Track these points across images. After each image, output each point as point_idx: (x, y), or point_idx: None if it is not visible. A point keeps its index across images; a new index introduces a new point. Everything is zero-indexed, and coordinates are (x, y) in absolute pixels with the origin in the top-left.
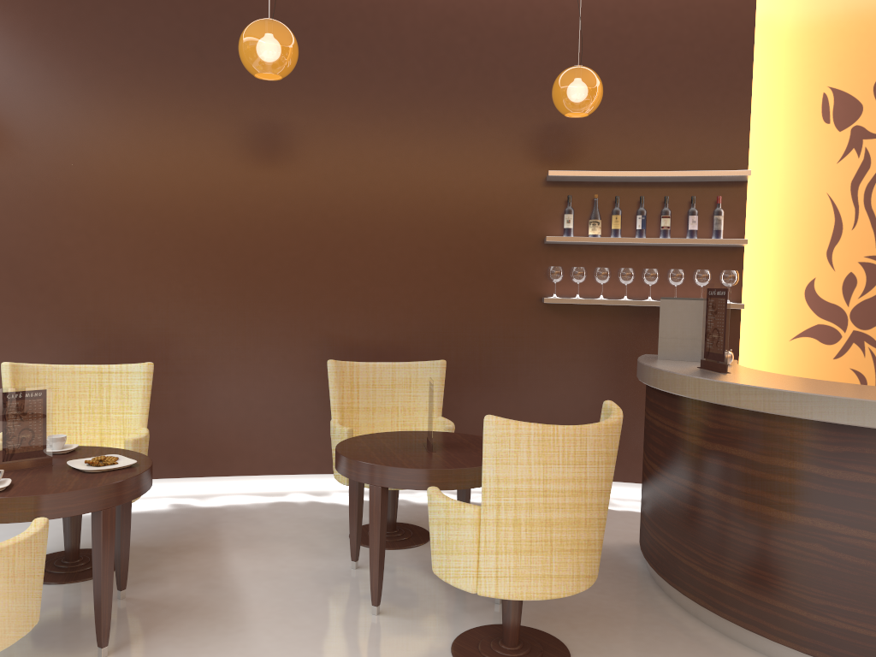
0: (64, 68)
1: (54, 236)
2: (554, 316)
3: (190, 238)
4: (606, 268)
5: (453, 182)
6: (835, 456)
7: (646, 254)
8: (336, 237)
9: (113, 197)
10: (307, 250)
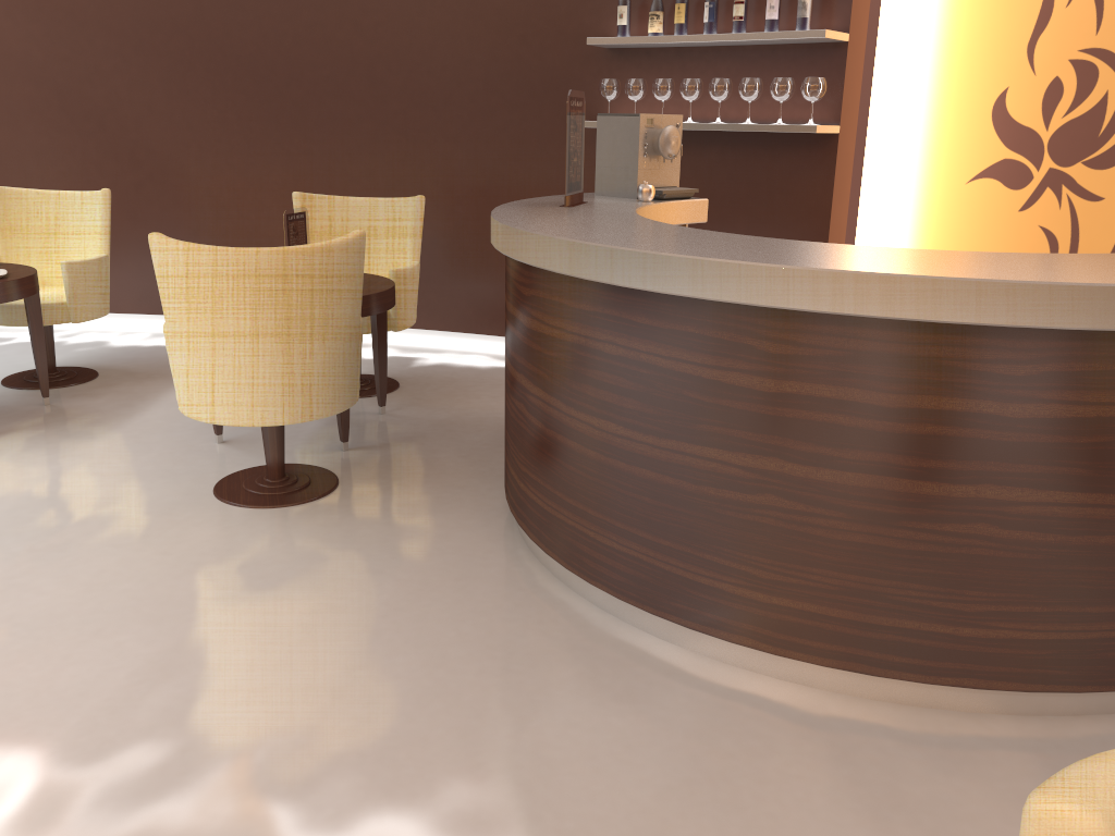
0: None
1: (92, 60)
2: None
3: (220, 57)
4: (663, 79)
5: None
6: (528, 301)
7: (727, 58)
8: (371, 50)
9: (141, 13)
10: (340, 67)
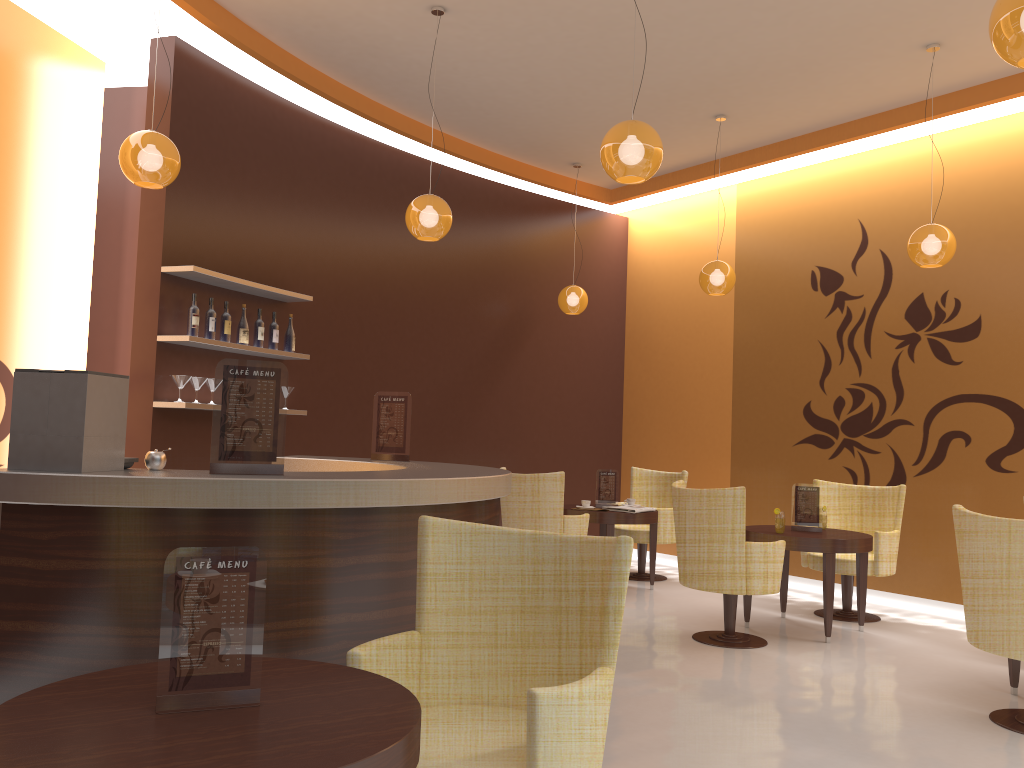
0: None
1: None
2: None
3: None
4: None
5: None
6: None
7: None
8: None
9: None
10: None
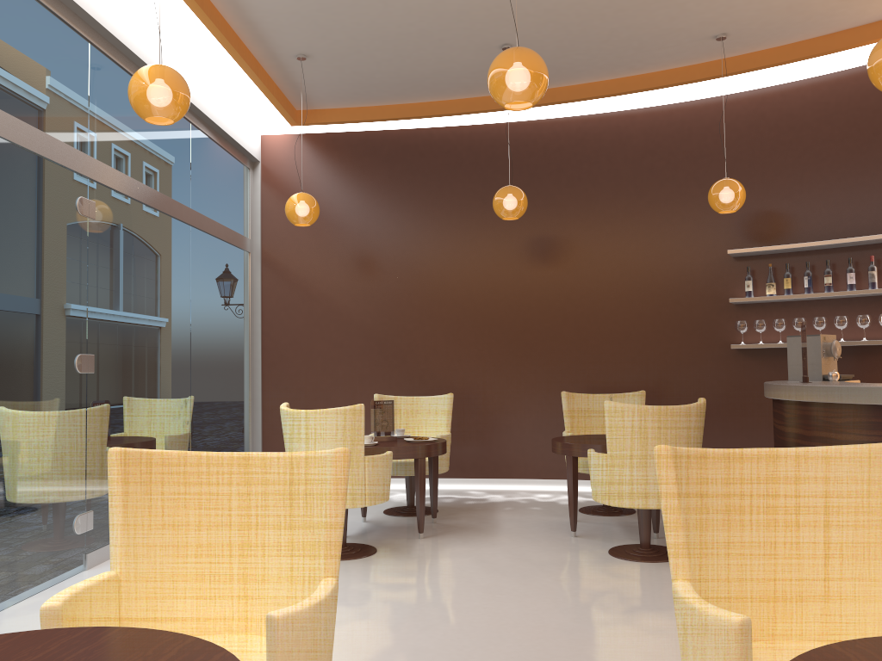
0: (405, 222)
1: (401, 323)
2: (746, 359)
3: (480, 319)
4: (780, 319)
5: (660, 265)
6: (841, 425)
7: (818, 306)
8: (577, 311)
9: (434, 296)
10: (557, 321)
